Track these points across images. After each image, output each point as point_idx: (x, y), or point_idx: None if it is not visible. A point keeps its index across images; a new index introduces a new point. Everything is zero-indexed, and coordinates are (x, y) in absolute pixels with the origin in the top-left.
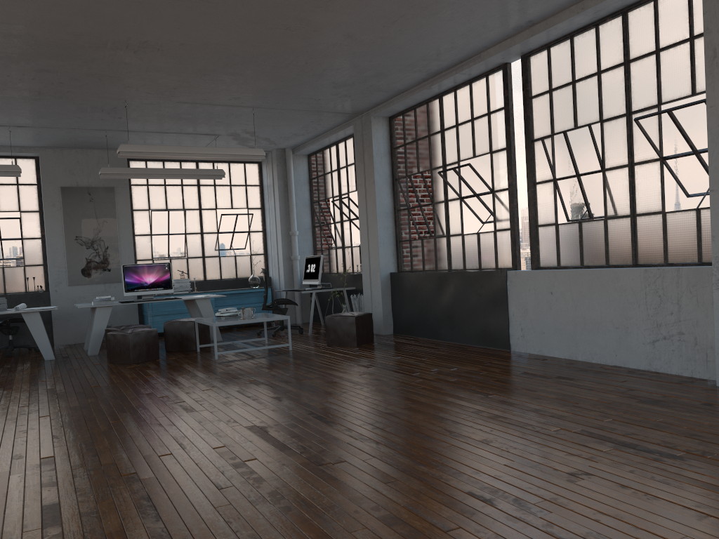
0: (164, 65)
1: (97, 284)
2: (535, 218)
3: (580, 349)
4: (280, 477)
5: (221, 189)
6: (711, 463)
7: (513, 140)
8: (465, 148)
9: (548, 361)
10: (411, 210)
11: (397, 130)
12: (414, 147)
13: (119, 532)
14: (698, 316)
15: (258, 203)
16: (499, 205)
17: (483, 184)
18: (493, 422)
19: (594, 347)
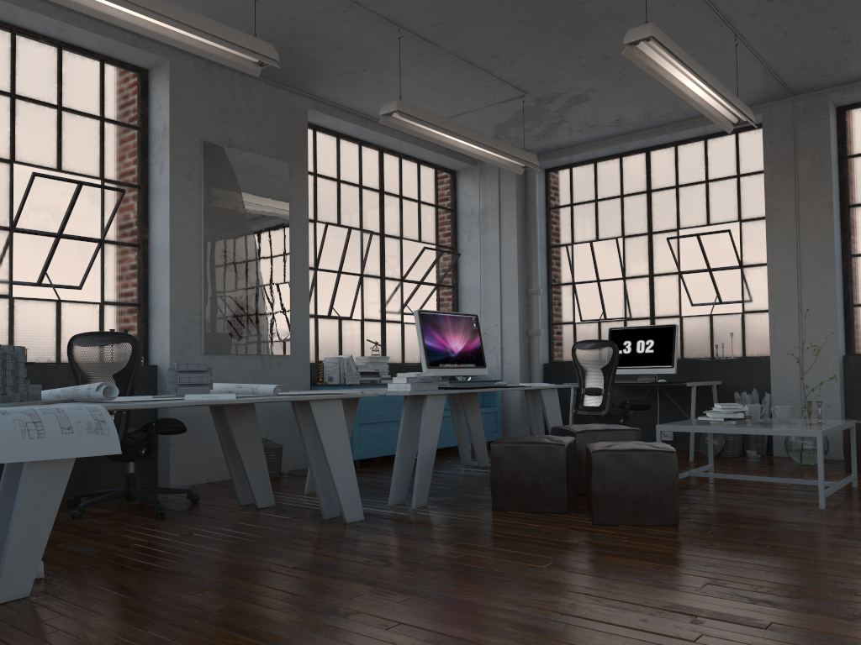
0: None
1: (250, 355)
2: None
3: None
4: None
5: (408, 205)
6: None
7: None
8: None
9: None
10: None
11: (860, 128)
12: None
13: None
14: None
15: (448, 239)
16: None
17: None
18: None
19: None
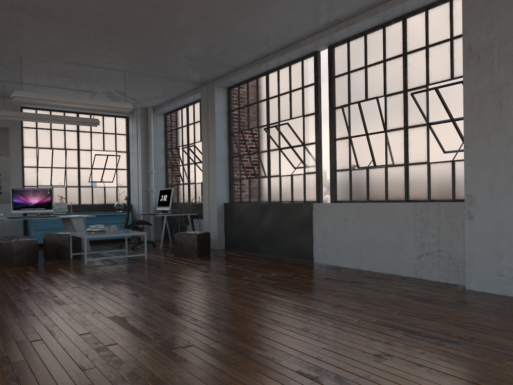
0: (54, 28)
1: None
2: (334, 165)
3: (365, 261)
4: (137, 359)
5: (96, 135)
6: (479, 346)
7: (320, 107)
8: (284, 112)
9: (342, 270)
10: (241, 157)
11: (234, 97)
12: (246, 110)
13: None
14: (452, 238)
15: (124, 148)
16: (308, 154)
17: (297, 138)
18: (309, 314)
19: (375, 260)
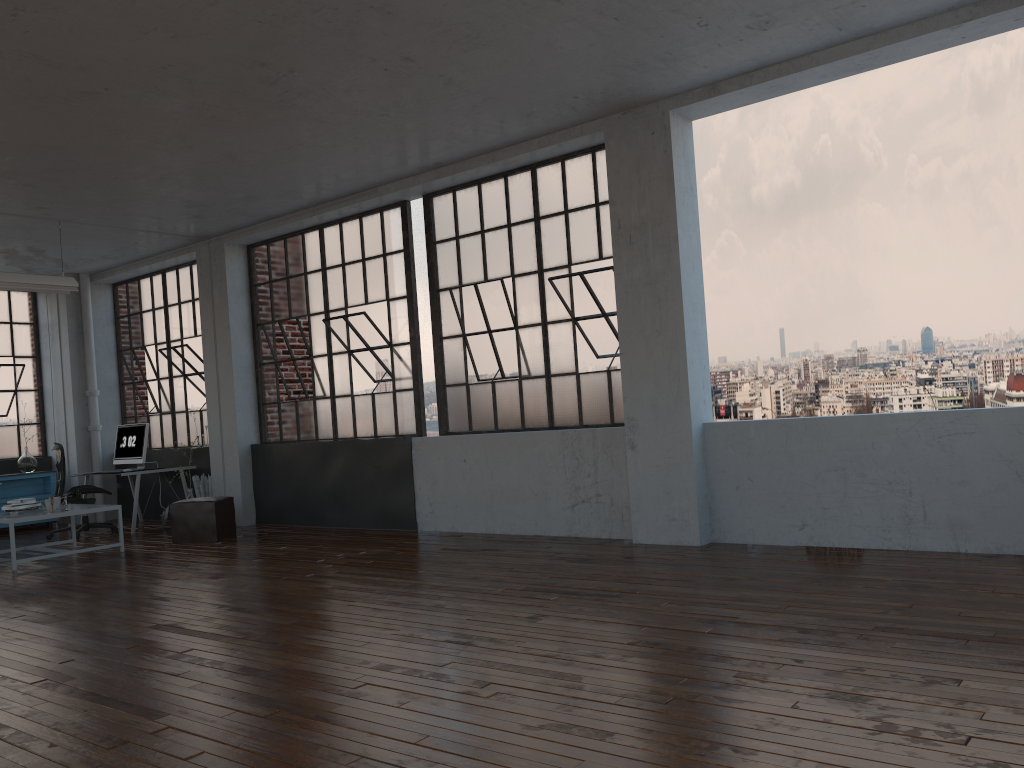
0: None
1: None
2: (443, 377)
3: (498, 520)
4: (239, 658)
5: None
6: (641, 596)
7: (415, 288)
8: (355, 292)
9: (465, 536)
10: (279, 365)
11: (260, 262)
12: (284, 286)
13: (93, 719)
14: (614, 477)
15: (30, 350)
16: (399, 361)
17: (380, 336)
18: (438, 591)
19: (513, 517)
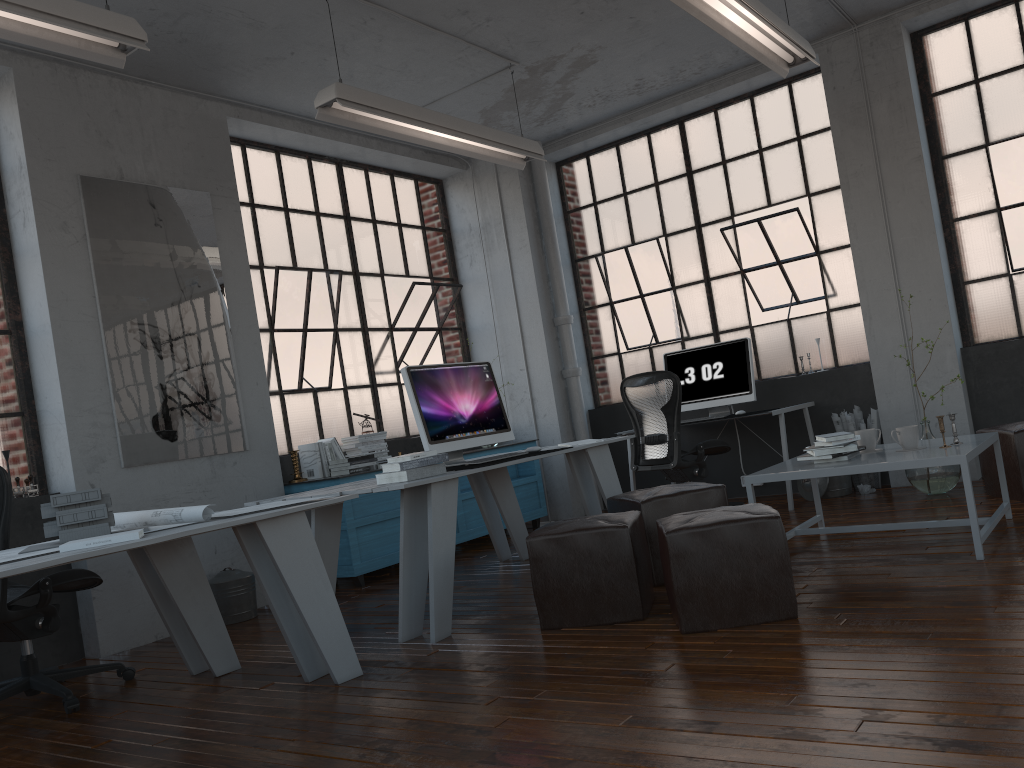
0: None
1: (193, 459)
2: None
3: None
4: None
5: (385, 231)
6: None
7: None
8: None
9: None
10: (1005, 213)
11: (942, 56)
12: (1017, 81)
13: None
14: None
15: (445, 269)
16: None
17: None
18: None
19: None
